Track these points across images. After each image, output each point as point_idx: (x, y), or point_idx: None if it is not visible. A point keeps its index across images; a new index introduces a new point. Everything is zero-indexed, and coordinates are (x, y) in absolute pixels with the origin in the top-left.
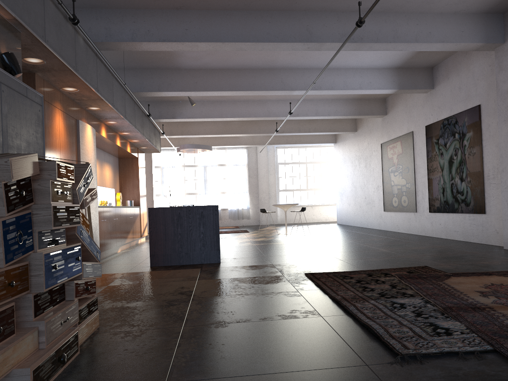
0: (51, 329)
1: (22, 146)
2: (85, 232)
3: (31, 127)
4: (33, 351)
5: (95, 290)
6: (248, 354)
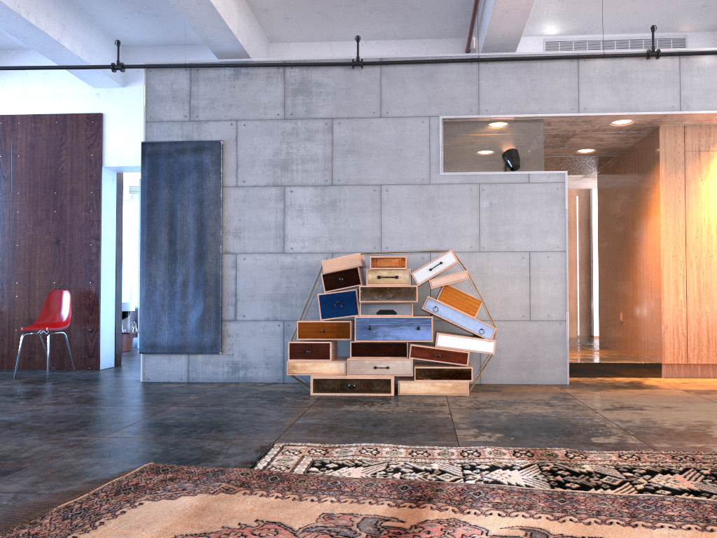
0: (356, 366)
1: (514, 230)
2: (447, 308)
3: (535, 210)
4: (338, 374)
5: (465, 362)
6: (344, 419)
